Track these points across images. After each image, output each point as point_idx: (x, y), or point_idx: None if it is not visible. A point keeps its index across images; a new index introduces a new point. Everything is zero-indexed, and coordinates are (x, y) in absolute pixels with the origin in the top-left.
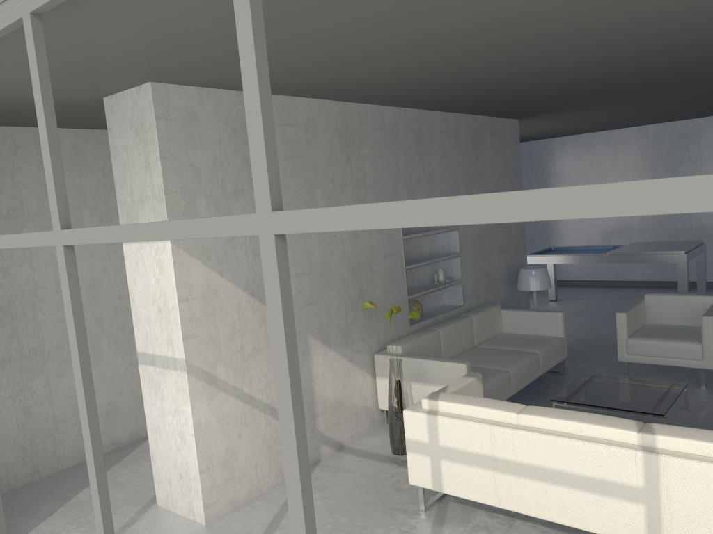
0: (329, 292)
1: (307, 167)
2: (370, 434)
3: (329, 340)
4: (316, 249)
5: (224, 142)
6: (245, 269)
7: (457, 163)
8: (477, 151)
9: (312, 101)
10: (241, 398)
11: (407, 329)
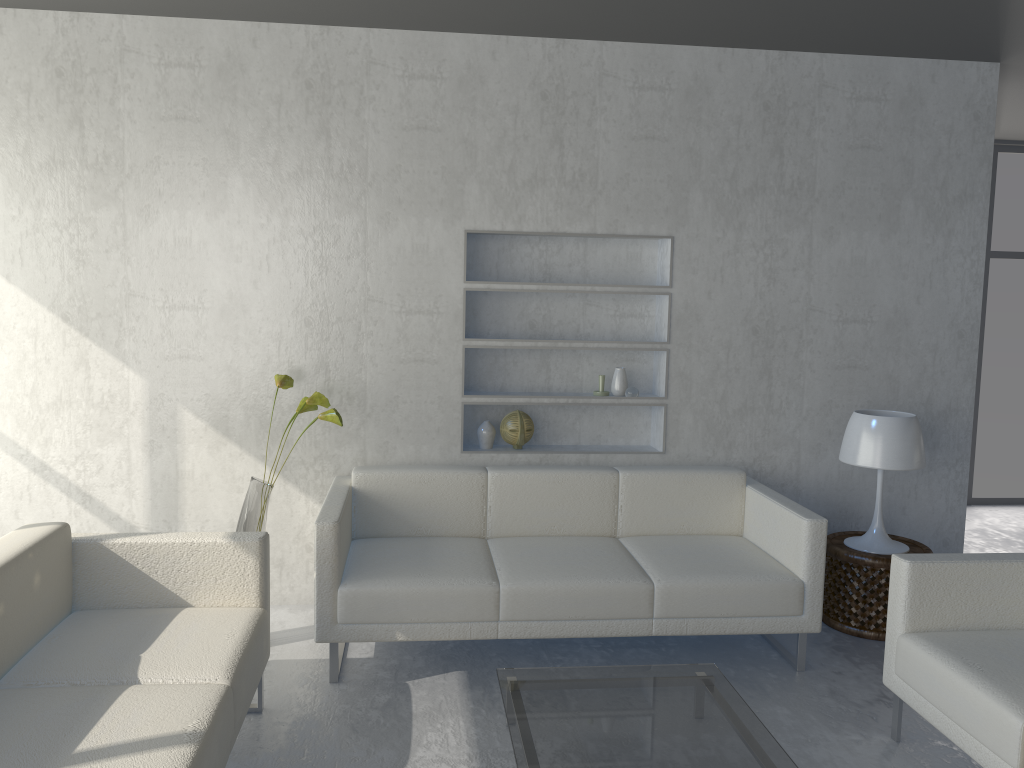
0: (240, 347)
1: (214, 135)
2: (302, 607)
3: (230, 425)
4: (218, 272)
5: (38, 89)
6: (56, 279)
7: (690, 153)
8: (781, 132)
9: (241, 26)
10: (26, 462)
11: (453, 458)
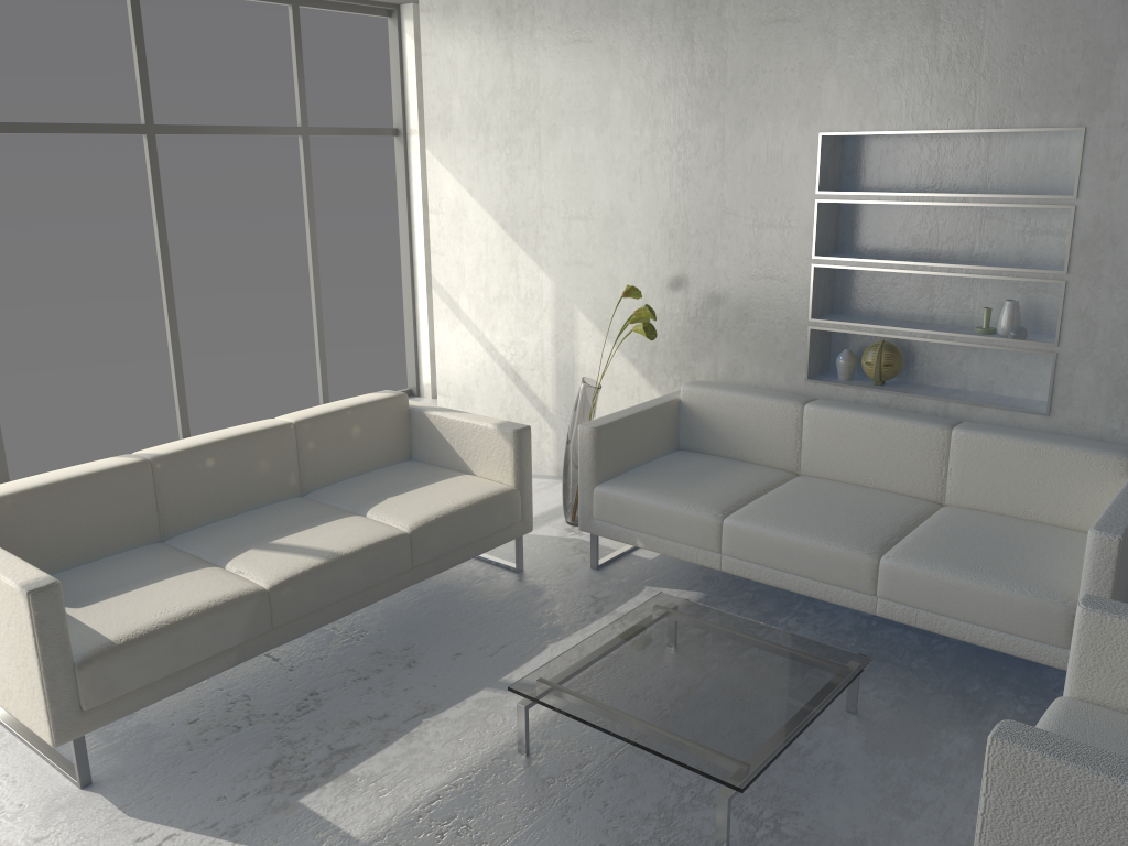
0: (618, 257)
1: (601, 53)
2: None
3: (610, 328)
4: (603, 185)
5: (485, 29)
6: (497, 193)
7: (1122, 5)
8: None
9: None
10: (481, 343)
11: (798, 385)
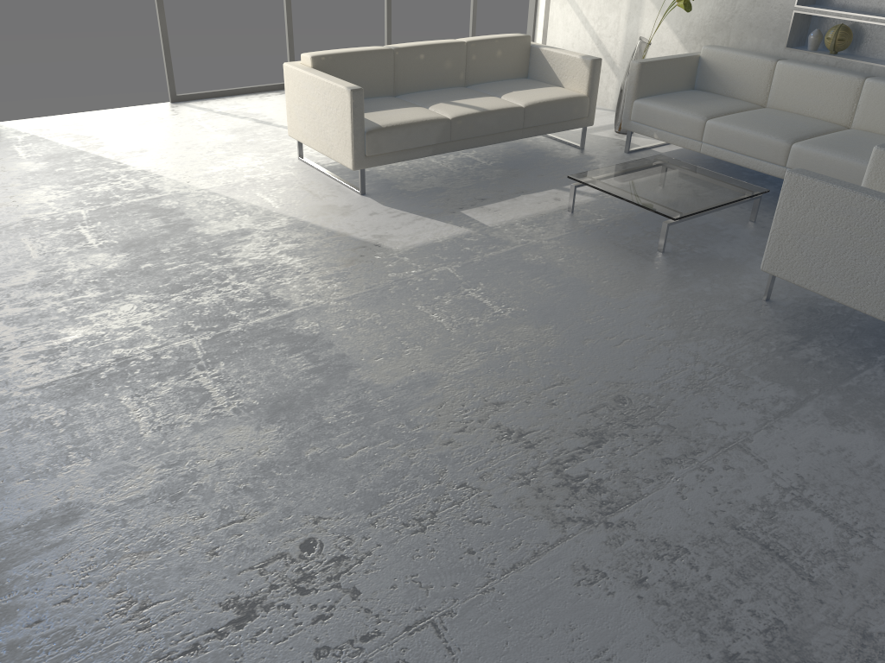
0: None
1: None
2: None
3: (665, 9)
4: None
5: None
6: None
7: None
8: None
9: None
10: (579, 17)
11: (779, 52)
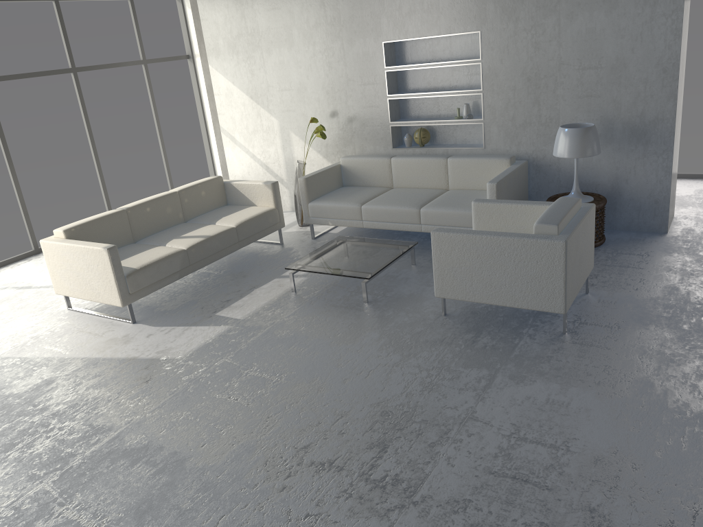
0: (306, 105)
1: (285, 14)
2: None
3: (307, 138)
4: (294, 73)
5: (230, 6)
6: (246, 82)
7: None
8: None
9: None
10: (248, 154)
11: (389, 151)
